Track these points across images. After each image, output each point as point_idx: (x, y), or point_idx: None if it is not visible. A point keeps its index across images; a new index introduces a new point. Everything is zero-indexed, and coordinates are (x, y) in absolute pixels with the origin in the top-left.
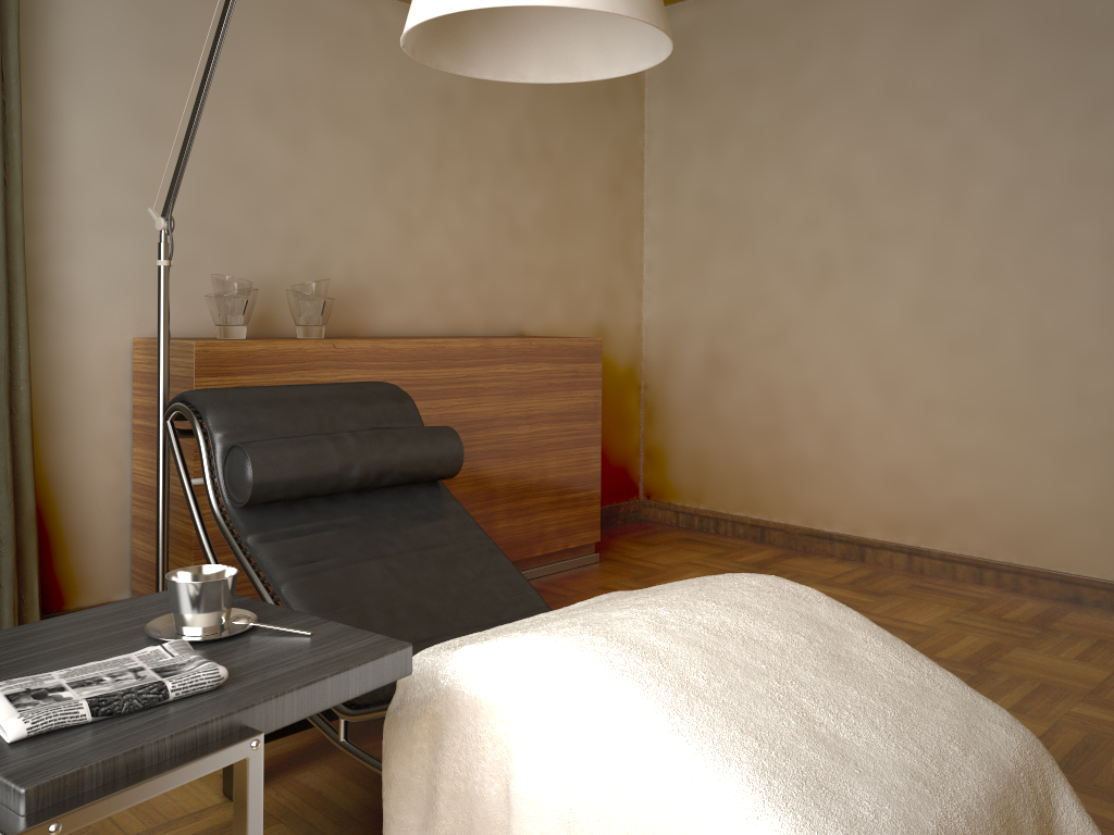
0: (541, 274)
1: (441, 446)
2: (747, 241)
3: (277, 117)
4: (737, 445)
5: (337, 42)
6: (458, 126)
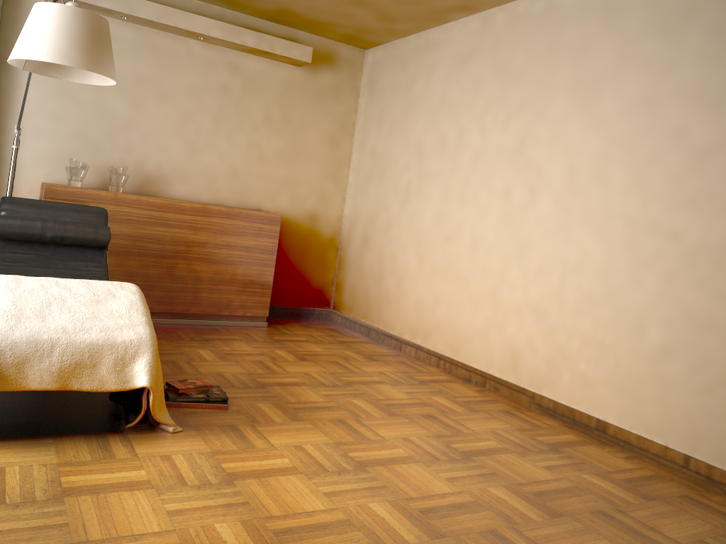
0: (275, 181)
1: (97, 232)
2: (384, 175)
3: (128, 93)
4: (367, 283)
5: (165, 60)
6: (231, 103)
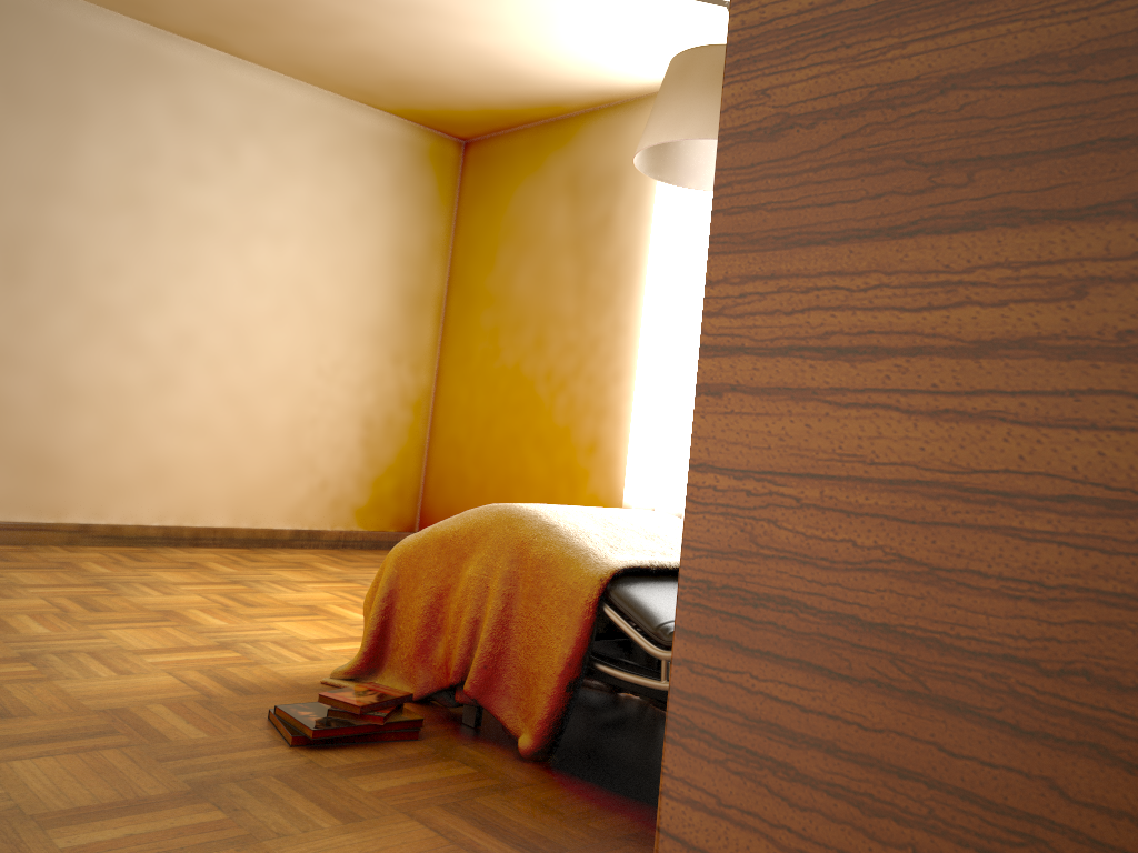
0: None
1: None
2: None
3: None
4: None
5: None
6: None
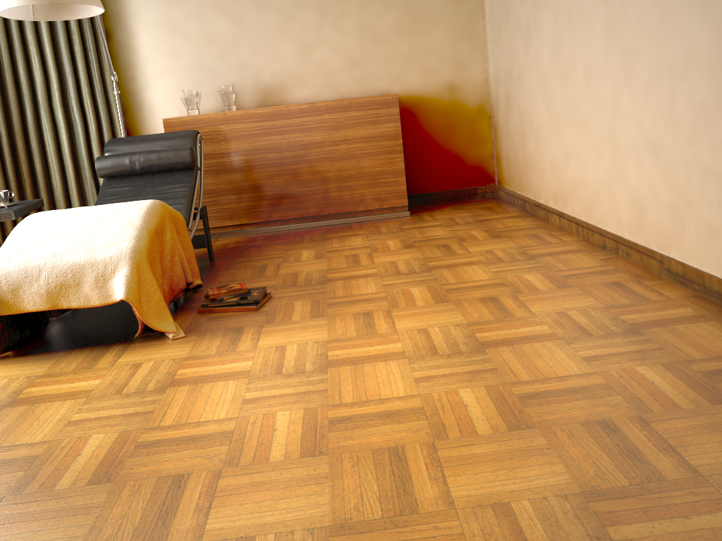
0: (399, 59)
1: (178, 155)
2: (509, 17)
3: (226, 11)
4: (515, 150)
5: None
6: None
